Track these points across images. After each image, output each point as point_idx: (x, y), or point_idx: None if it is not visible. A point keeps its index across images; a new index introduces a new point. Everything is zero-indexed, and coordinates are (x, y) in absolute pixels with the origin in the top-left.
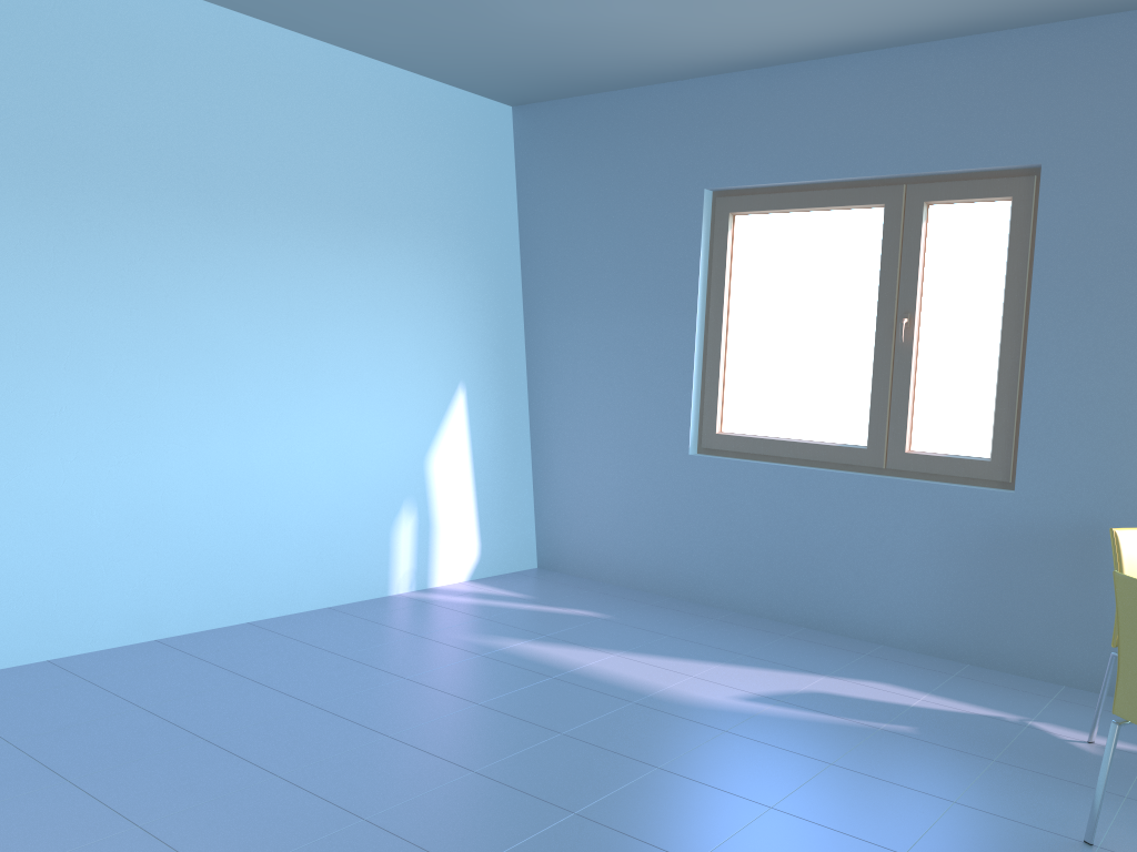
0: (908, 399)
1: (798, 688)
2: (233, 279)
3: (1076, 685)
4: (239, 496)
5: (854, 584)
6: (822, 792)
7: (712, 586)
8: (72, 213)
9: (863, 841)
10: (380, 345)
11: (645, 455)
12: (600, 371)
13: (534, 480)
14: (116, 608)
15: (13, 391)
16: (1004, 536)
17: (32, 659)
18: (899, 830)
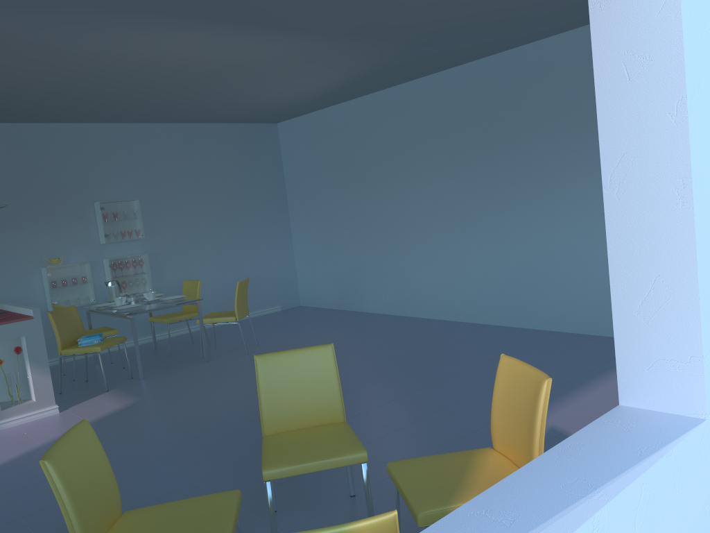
0: None
1: None
2: (587, 163)
3: None
4: (589, 271)
5: None
6: (414, 440)
7: None
8: (520, 152)
9: (364, 444)
10: None
11: None
12: None
13: None
14: (541, 313)
15: (501, 225)
16: None
17: (516, 326)
18: (373, 452)
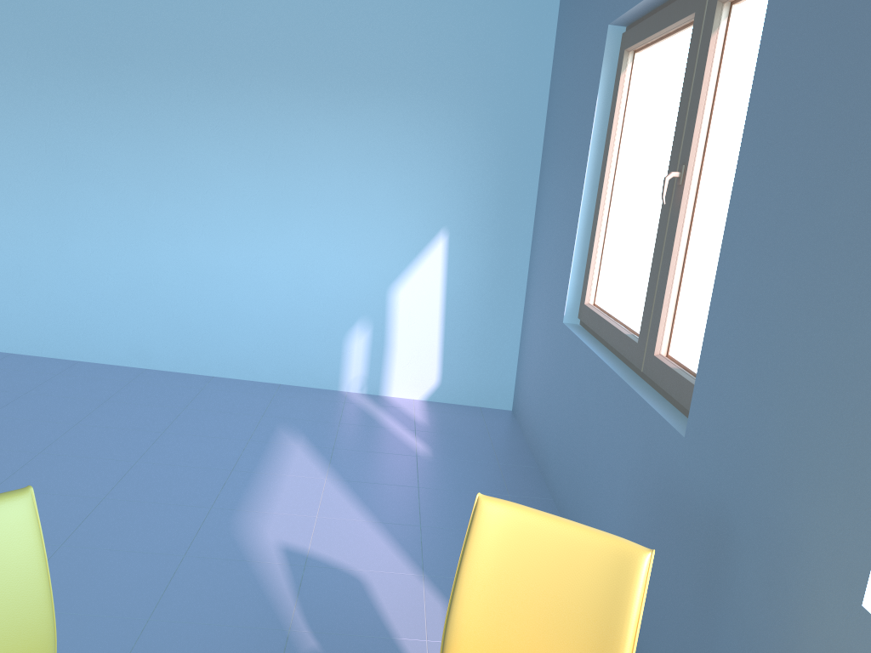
0: (665, 284)
1: (358, 568)
2: (224, 129)
3: None
4: (210, 286)
5: (595, 505)
6: (63, 627)
7: (550, 466)
8: (111, 83)
9: None
10: (355, 188)
11: (550, 318)
12: (551, 229)
13: (521, 330)
14: (121, 341)
15: (62, 193)
16: (668, 497)
17: (71, 358)
18: None
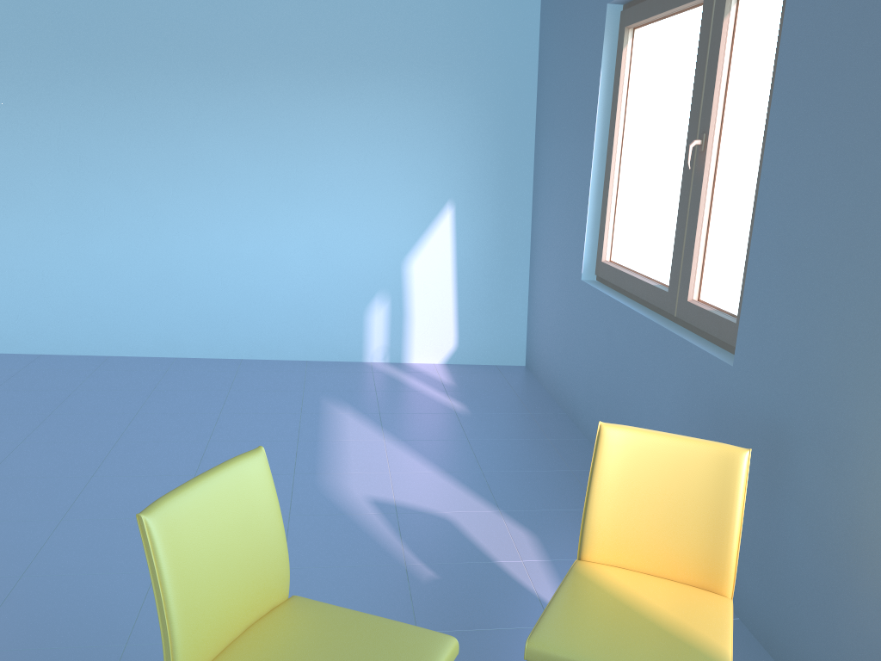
0: (694, 239)
1: (442, 510)
2: (233, 120)
3: (746, 622)
4: (232, 273)
5: None
6: None
7: (580, 410)
8: (117, 82)
9: (133, 622)
10: (364, 168)
11: (565, 277)
12: (555, 194)
13: (529, 290)
14: (149, 333)
15: (79, 194)
16: (720, 418)
17: (101, 353)
18: None
